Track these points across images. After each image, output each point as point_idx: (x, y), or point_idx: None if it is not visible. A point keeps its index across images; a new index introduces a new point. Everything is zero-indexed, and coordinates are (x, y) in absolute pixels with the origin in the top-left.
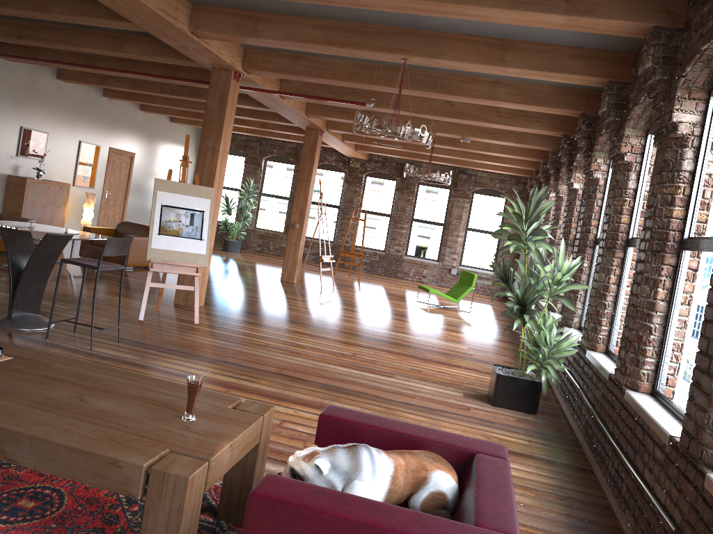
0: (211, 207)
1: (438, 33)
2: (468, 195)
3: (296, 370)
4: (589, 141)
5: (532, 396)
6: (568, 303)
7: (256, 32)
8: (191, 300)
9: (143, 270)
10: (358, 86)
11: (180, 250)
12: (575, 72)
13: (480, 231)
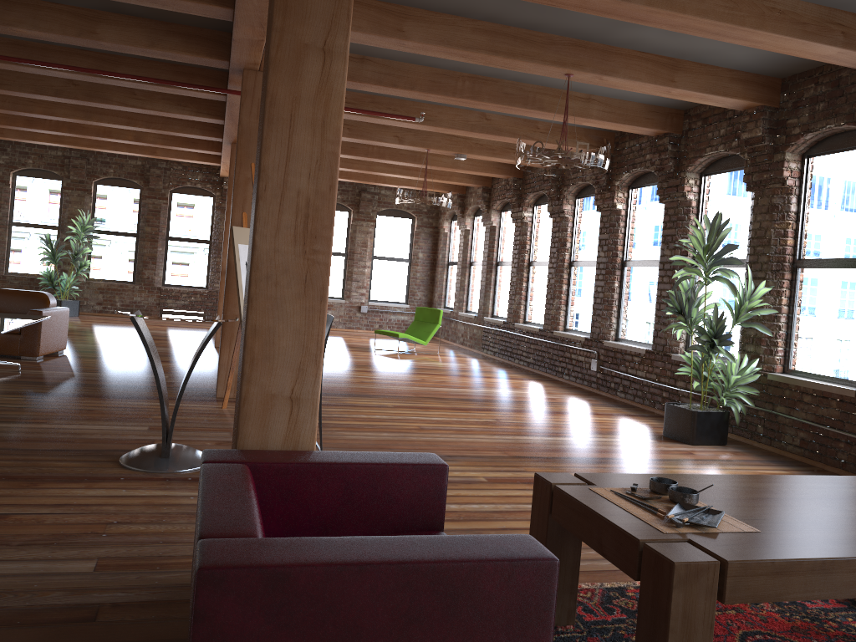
0: None
1: (610, 48)
2: (373, 217)
3: (513, 449)
4: (675, 162)
5: (723, 428)
6: (762, 329)
7: (402, 32)
8: None
9: (57, 358)
10: (432, 98)
11: None
12: (735, 96)
13: (388, 258)
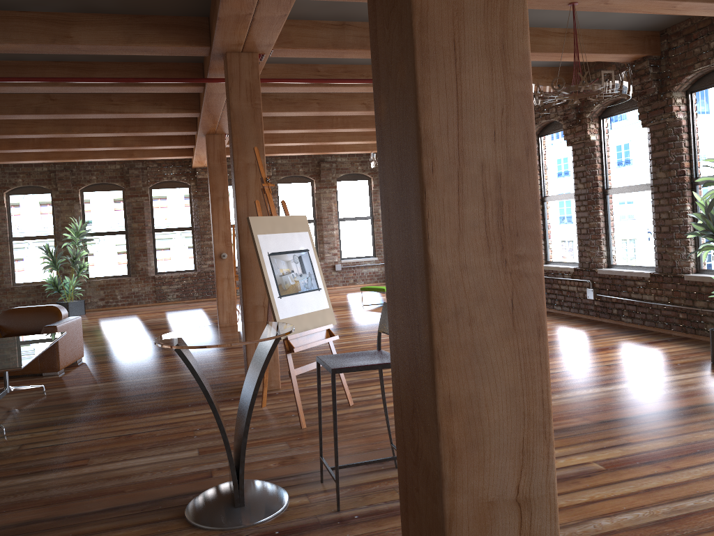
0: (312, 242)
1: None
2: (334, 183)
3: (588, 411)
4: (658, 84)
5: None
6: None
7: None
8: (275, 380)
9: (77, 368)
10: None
11: (307, 311)
12: None
13: (352, 218)
